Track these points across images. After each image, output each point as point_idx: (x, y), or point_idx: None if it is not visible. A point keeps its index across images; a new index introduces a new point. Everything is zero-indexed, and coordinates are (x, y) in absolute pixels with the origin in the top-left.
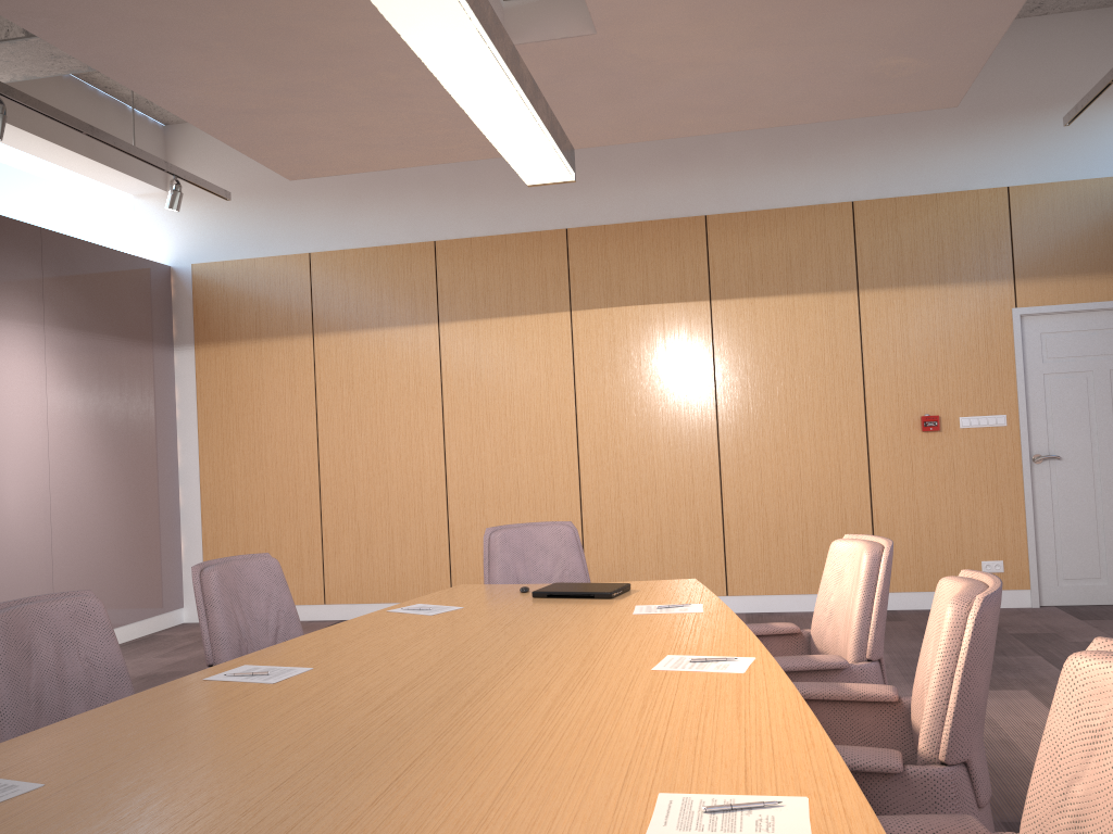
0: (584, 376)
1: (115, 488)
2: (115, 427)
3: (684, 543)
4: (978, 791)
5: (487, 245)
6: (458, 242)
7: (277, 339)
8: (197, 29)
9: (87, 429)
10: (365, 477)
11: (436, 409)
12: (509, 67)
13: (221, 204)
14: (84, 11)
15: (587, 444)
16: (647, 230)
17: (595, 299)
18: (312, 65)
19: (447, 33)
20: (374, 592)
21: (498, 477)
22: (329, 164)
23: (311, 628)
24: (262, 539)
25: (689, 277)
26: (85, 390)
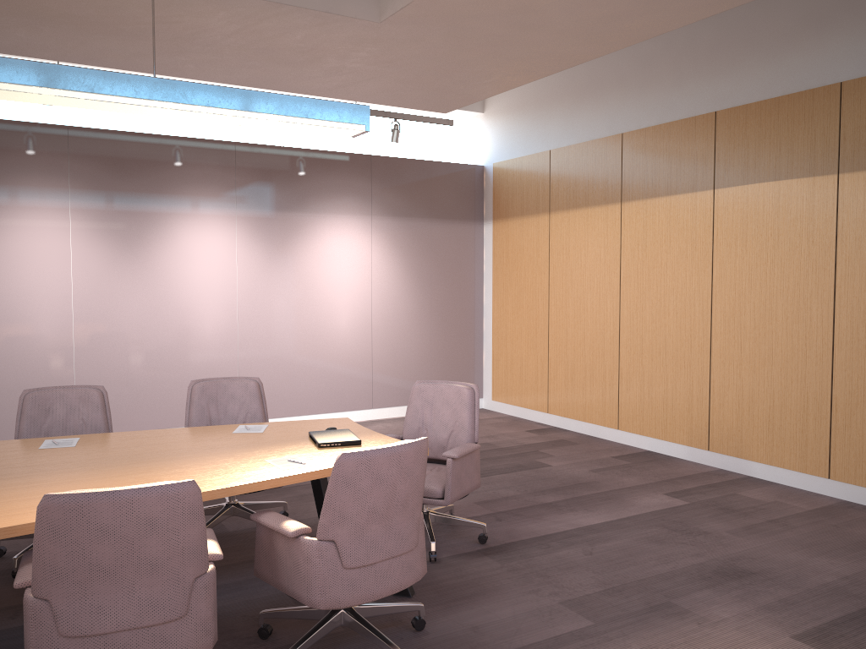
0: (720, 250)
1: (425, 316)
2: (427, 277)
3: (792, 418)
4: (57, 623)
5: (656, 133)
6: (636, 133)
7: (531, 216)
8: (230, 60)
9: (403, 279)
10: (572, 323)
11: (616, 274)
12: (142, 98)
13: (507, 118)
14: (178, 65)
15: (718, 313)
16: (783, 105)
17: (733, 177)
18: (312, 60)
19: (54, 99)
20: (573, 411)
21: (652, 334)
22: (445, 101)
23: (525, 428)
24: (518, 359)
25: (819, 150)
26: (402, 254)
